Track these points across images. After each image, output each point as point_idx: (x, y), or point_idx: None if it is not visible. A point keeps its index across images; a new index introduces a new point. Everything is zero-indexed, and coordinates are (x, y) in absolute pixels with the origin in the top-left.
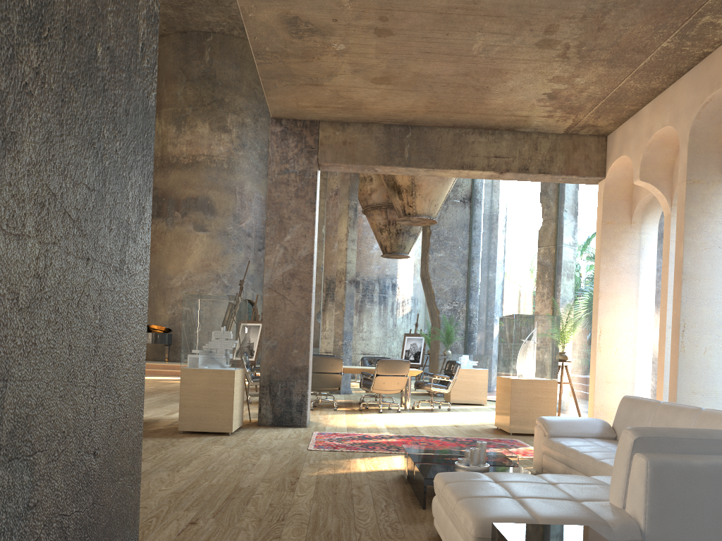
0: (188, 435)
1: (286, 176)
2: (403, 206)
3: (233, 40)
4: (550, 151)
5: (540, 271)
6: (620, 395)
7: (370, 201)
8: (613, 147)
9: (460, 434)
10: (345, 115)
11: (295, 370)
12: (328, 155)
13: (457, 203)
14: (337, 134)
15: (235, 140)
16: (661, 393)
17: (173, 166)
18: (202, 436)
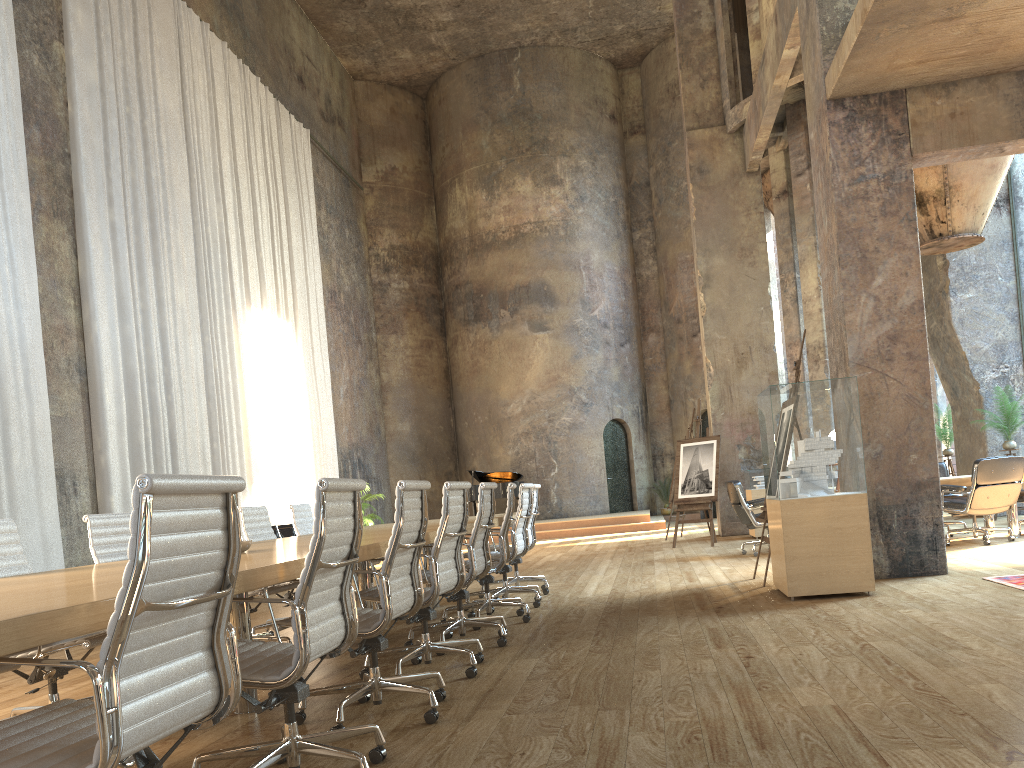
0: (812, 602)
1: (862, 186)
2: (929, 224)
3: (549, 52)
4: None
5: None
6: None
7: None
8: None
9: None
10: (958, 68)
11: (916, 487)
12: (927, 140)
13: None
14: (938, 104)
15: (569, 194)
16: None
17: (489, 247)
18: (835, 601)
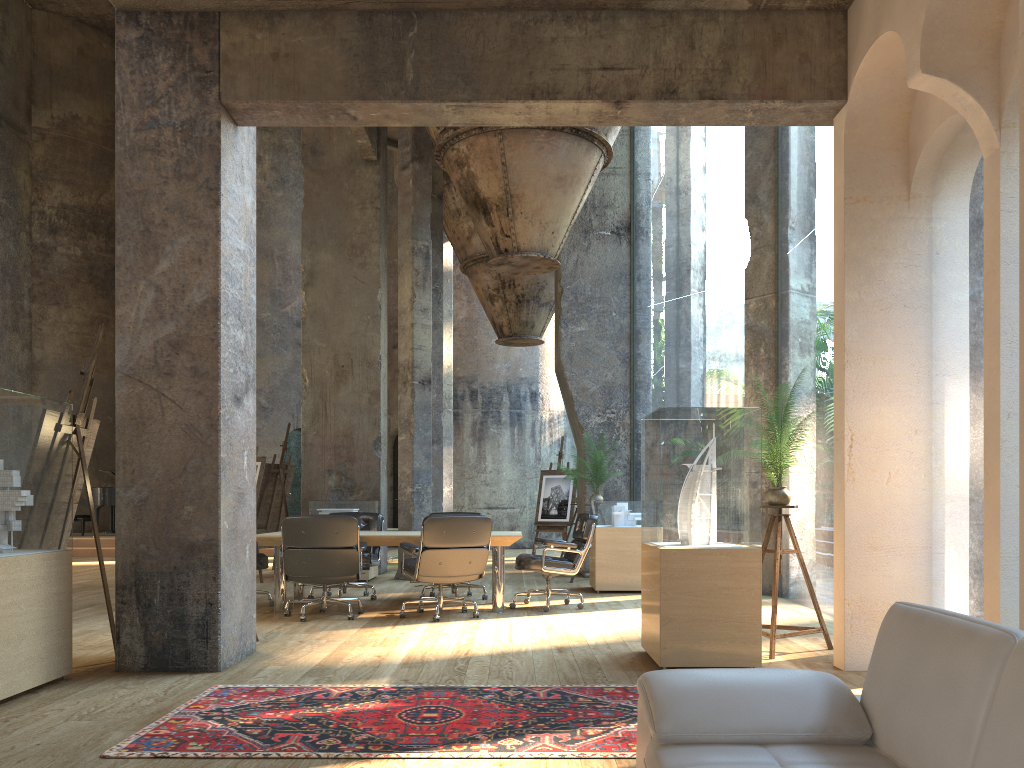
0: None
1: (154, 134)
2: (495, 236)
3: None
4: (723, 50)
5: (751, 343)
6: (901, 575)
7: (470, 250)
8: (860, 28)
9: (552, 674)
10: None
11: (189, 550)
12: (241, 84)
13: (606, 236)
14: (259, 39)
15: (268, 173)
16: (995, 571)
17: None
18: None
